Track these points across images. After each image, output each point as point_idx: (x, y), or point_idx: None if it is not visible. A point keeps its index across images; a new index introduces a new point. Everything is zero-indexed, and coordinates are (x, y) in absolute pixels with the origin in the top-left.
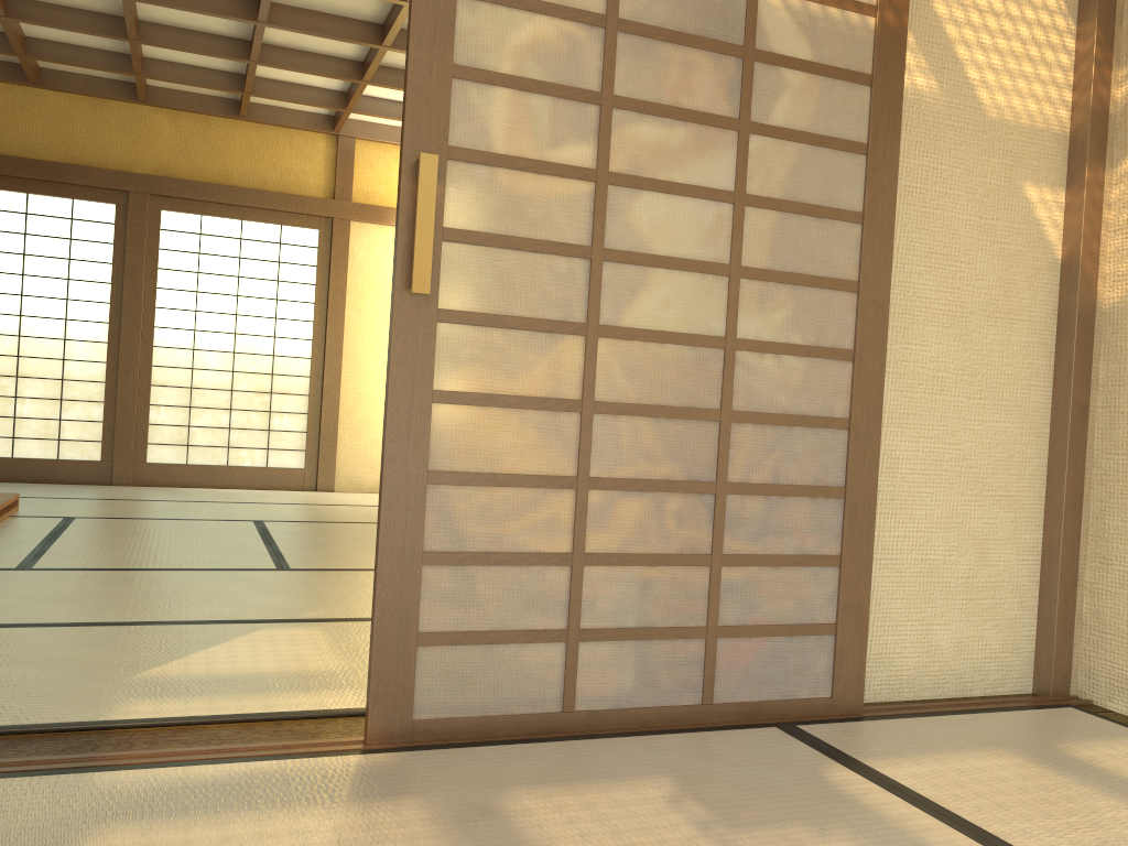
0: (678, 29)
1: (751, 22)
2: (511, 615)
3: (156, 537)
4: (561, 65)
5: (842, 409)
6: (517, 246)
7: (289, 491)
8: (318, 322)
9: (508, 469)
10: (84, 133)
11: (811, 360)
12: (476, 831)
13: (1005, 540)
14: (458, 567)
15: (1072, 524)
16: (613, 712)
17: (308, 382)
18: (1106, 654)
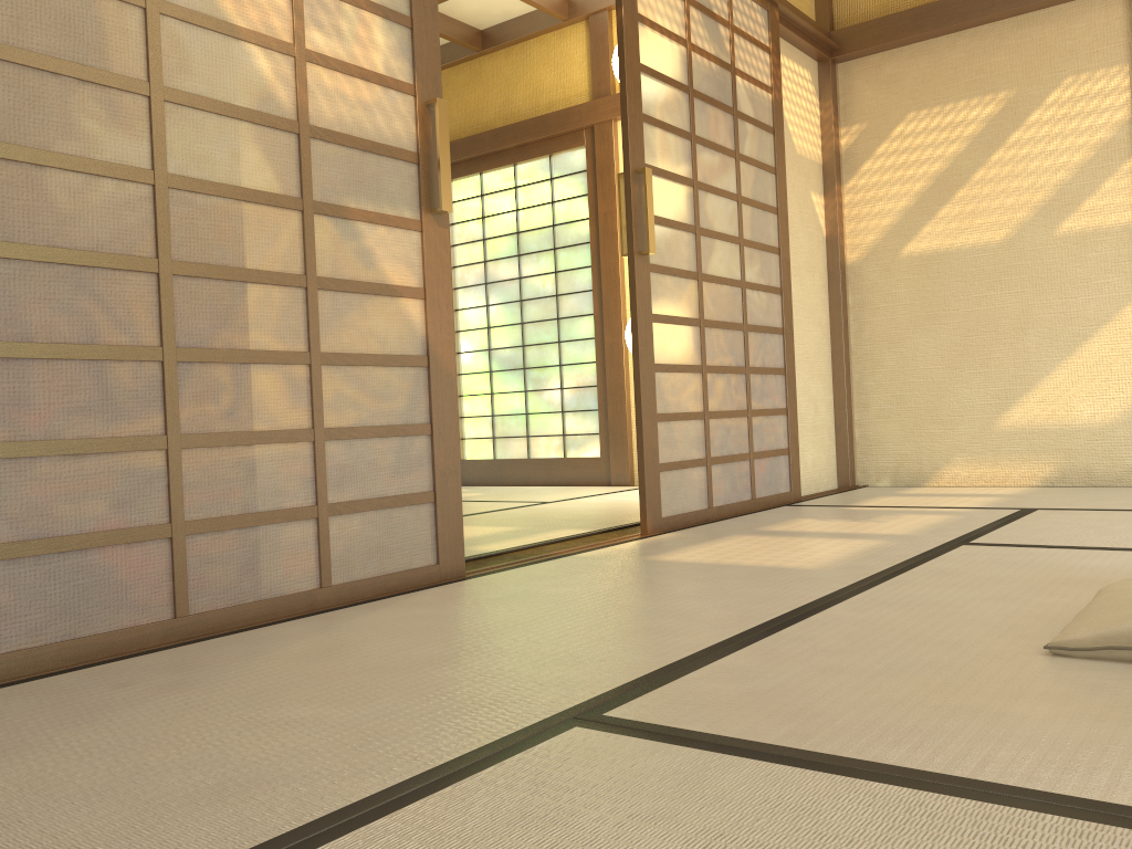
0: (711, 96)
1: (735, 94)
2: (687, 450)
3: None
4: (676, 116)
5: (779, 322)
6: (671, 225)
7: None
8: None
9: (679, 362)
10: None
11: (768, 294)
12: (787, 534)
13: (822, 400)
14: (667, 423)
15: (848, 388)
16: (725, 506)
17: None
18: (873, 457)
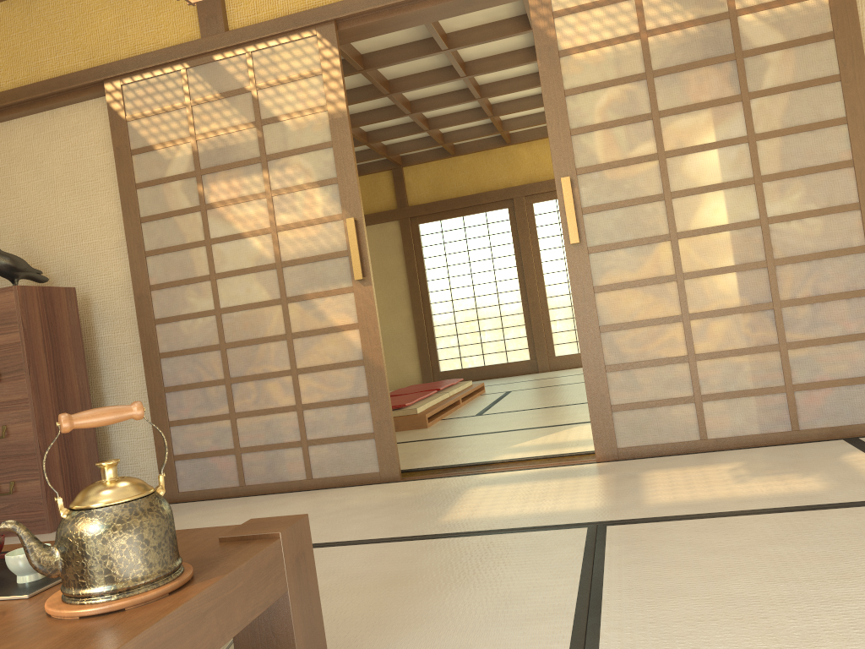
0: (689, 61)
1: (736, 37)
2: (659, 391)
3: (549, 394)
4: (625, 107)
5: (858, 240)
6: (621, 205)
7: None
8: None
9: (641, 318)
10: (483, 173)
11: (826, 216)
12: (621, 482)
13: None
14: (625, 371)
15: None
16: (731, 438)
17: None
18: None
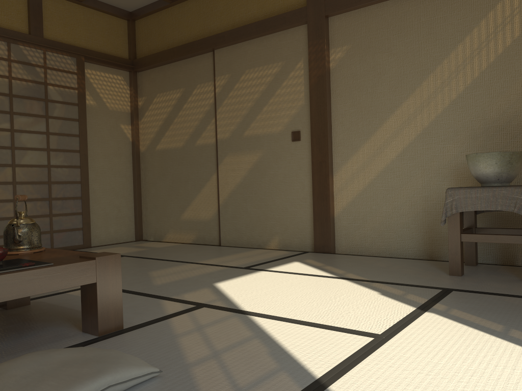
0: (28, 95)
1: (46, 93)
2: (0, 232)
3: None
4: None
5: (79, 179)
6: None
7: None
8: None
9: None
10: None
11: (70, 168)
12: None
13: (124, 206)
14: None
15: (139, 201)
16: None
17: None
18: (149, 228)
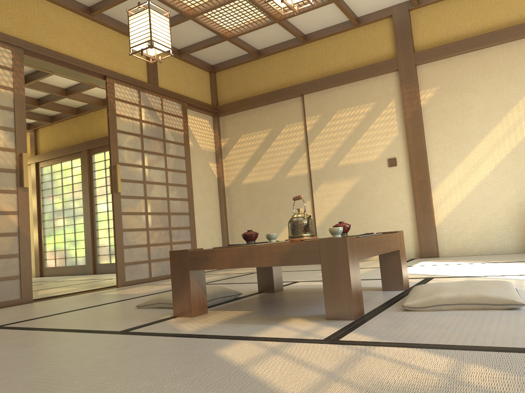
0: (152, 136)
1: (164, 134)
2: (139, 258)
3: None
4: (134, 145)
5: (187, 210)
6: (132, 181)
7: None
8: None
9: (135, 227)
10: None
11: (181, 201)
12: (160, 284)
13: (215, 236)
14: (129, 248)
15: (227, 231)
16: (158, 276)
17: None
18: None
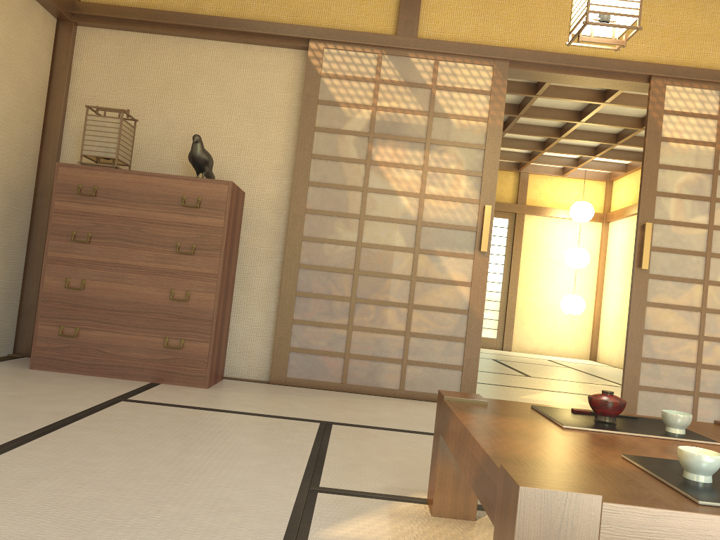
0: None
1: None
2: (672, 383)
3: None
4: (695, 188)
5: None
6: (677, 252)
7: (490, 349)
8: (506, 265)
9: (672, 331)
10: None
11: None
12: None
13: None
14: (653, 364)
15: None
16: None
17: (500, 295)
18: None
